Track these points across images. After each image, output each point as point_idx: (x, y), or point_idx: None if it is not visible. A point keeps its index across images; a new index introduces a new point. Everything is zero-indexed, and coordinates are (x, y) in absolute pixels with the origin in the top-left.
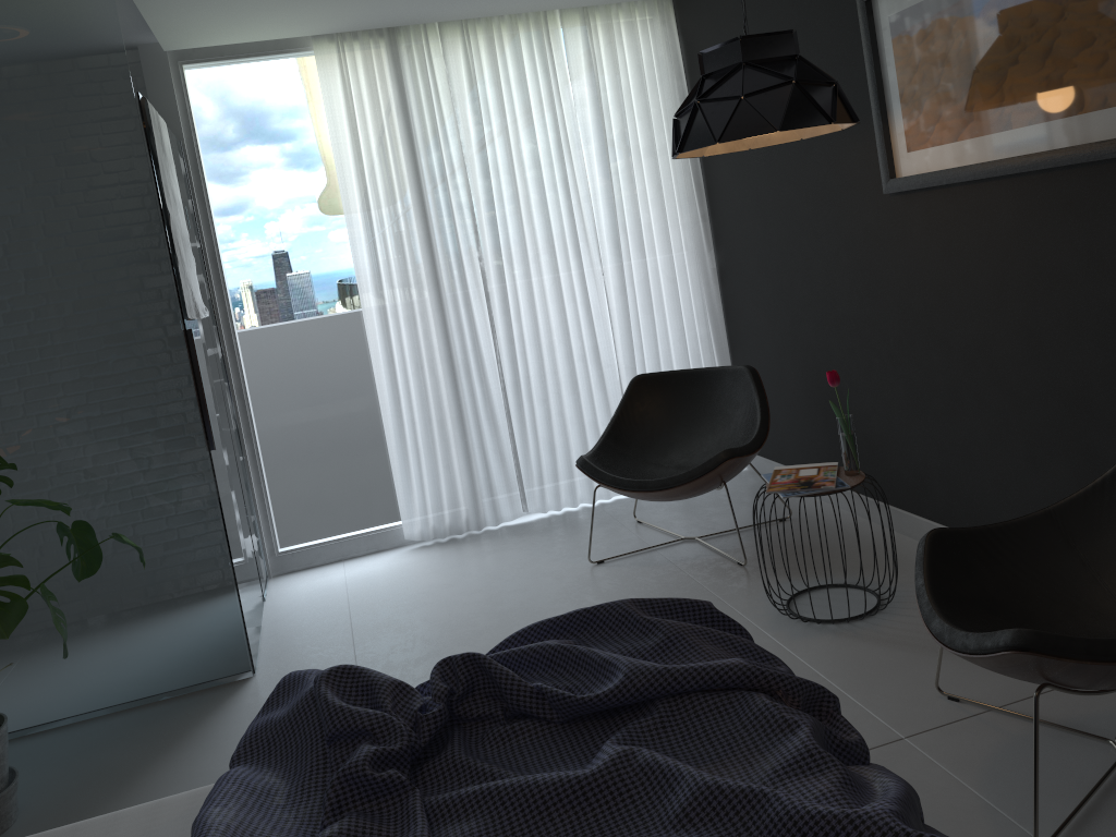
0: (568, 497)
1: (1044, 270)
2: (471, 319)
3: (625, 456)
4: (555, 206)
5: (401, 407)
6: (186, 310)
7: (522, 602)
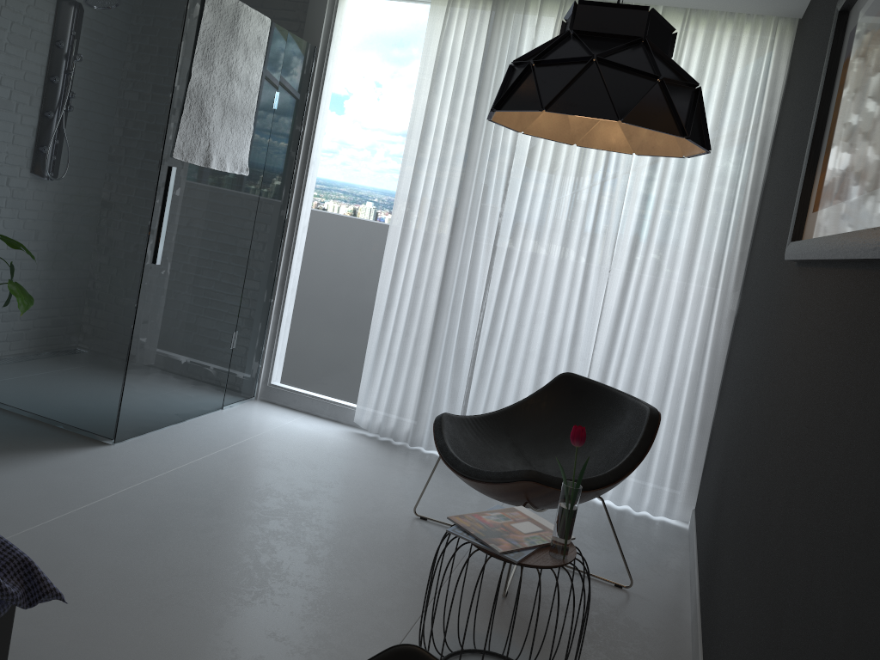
0: None
1: (817, 414)
2: (470, 263)
3: (505, 438)
4: (587, 191)
5: (390, 313)
6: (174, 151)
7: (319, 508)
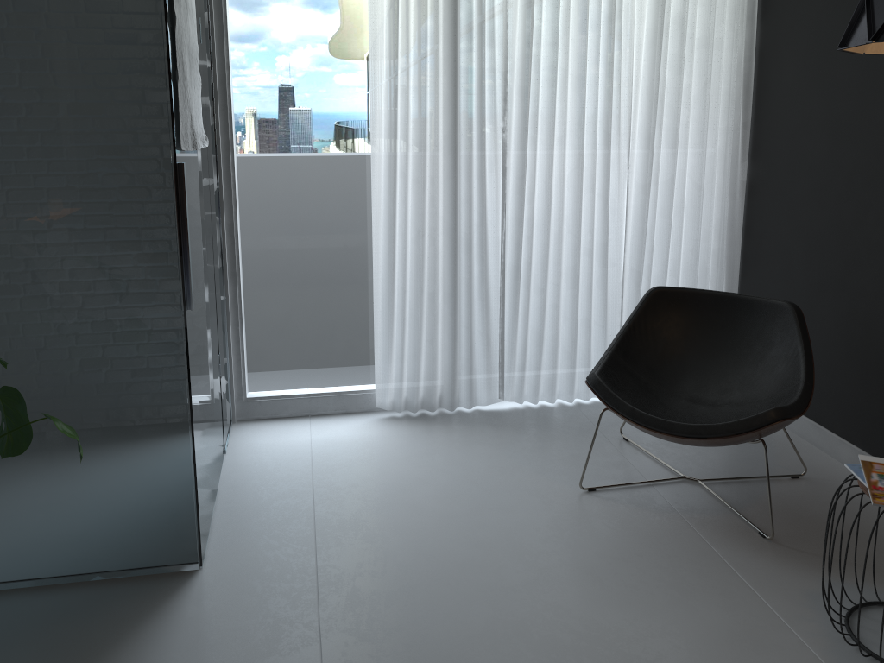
0: (546, 391)
1: None
2: (483, 193)
3: (632, 375)
4: (592, 86)
5: (394, 272)
6: (180, 139)
7: (507, 529)
